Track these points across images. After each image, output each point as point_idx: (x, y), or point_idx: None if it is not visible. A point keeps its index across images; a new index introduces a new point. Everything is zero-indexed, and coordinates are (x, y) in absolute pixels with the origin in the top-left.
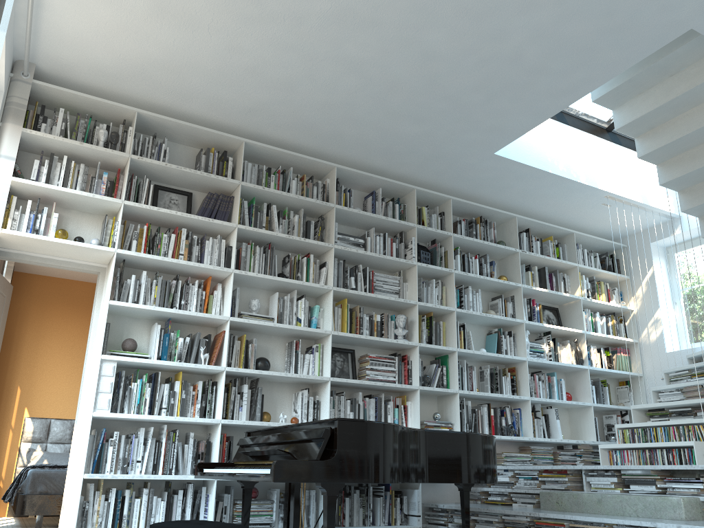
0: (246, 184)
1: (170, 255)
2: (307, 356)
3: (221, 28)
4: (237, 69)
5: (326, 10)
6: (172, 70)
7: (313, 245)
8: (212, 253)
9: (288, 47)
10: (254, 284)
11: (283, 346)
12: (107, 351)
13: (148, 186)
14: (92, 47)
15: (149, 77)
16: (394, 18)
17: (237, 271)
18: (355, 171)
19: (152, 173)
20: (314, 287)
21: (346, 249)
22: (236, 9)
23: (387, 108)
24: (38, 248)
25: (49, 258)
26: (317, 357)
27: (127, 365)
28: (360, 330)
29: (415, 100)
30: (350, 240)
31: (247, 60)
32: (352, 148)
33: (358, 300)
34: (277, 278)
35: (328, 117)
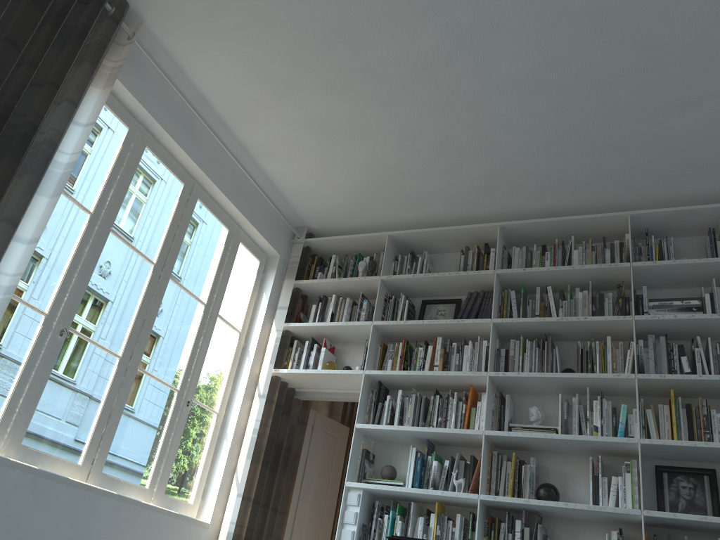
0: (502, 271)
1: (427, 369)
2: (613, 479)
3: (379, 121)
4: (430, 152)
5: (436, 44)
6: (386, 183)
7: (602, 323)
8: (472, 358)
9: (446, 104)
10: (533, 389)
11: (589, 469)
12: (363, 479)
13: (405, 302)
14: (322, 192)
15: (378, 198)
16: (507, 2)
17: (492, 374)
18: (659, 211)
19: (413, 289)
20: (607, 379)
21: (654, 318)
22: (370, 96)
23: (624, 111)
24: (315, 383)
25: (334, 392)
26: (628, 480)
27: (384, 495)
28: (705, 435)
29: (647, 80)
30: (674, 305)
31: (428, 138)
32: (640, 184)
33: (701, 389)
34: (546, 374)
35: (567, 158)
